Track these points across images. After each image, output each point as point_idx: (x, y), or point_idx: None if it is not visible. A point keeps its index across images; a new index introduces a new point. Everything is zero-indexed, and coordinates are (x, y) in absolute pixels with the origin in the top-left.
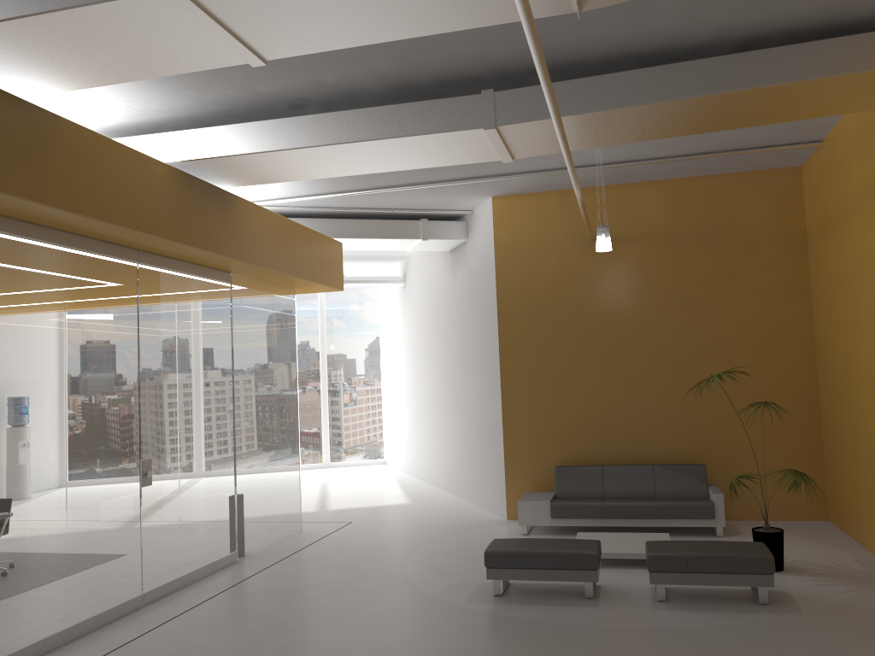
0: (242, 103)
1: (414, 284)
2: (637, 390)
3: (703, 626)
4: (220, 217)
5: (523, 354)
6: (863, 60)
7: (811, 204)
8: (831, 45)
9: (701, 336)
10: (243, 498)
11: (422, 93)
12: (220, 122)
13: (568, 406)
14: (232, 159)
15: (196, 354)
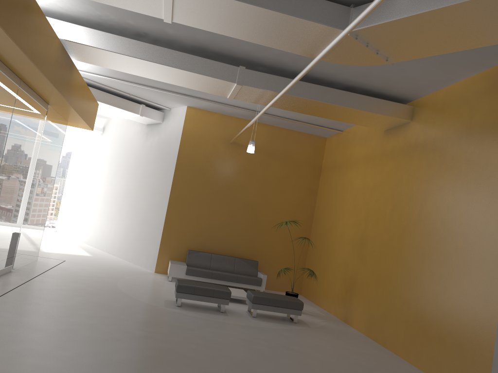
0: (112, 23)
1: (112, 134)
2: (234, 220)
3: (277, 328)
4: (68, 75)
5: (183, 190)
6: (388, 111)
7: (328, 156)
8: (379, 101)
9: (268, 201)
10: (22, 235)
11: (206, 54)
12: (88, 25)
13: (200, 221)
14: (96, 49)
15: (26, 147)
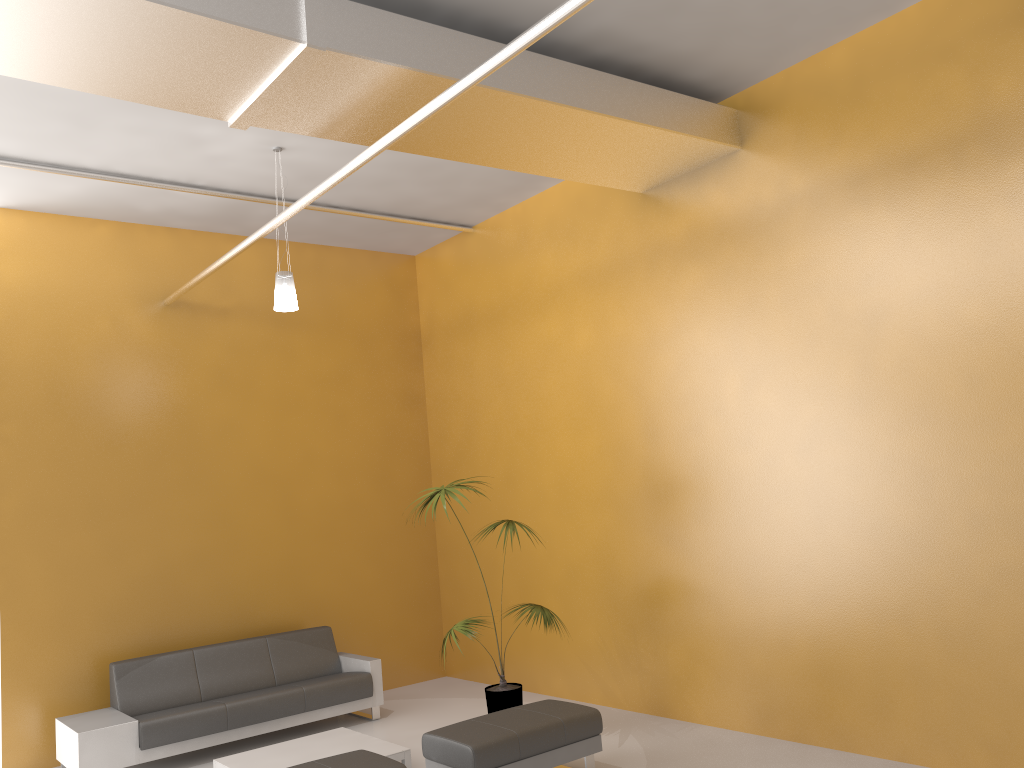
0: None
1: None
2: (230, 530)
3: None
4: None
5: (46, 479)
6: (696, 125)
7: (436, 300)
8: (673, 99)
9: (312, 452)
10: None
11: None
12: None
13: (124, 561)
14: None
15: None
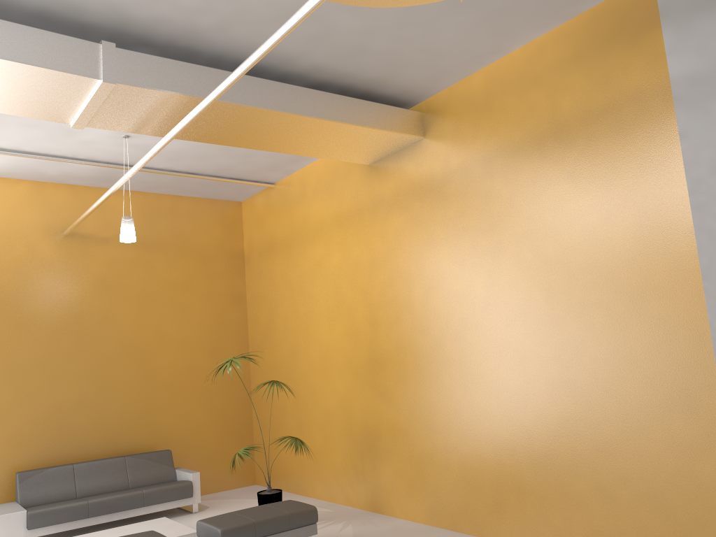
0: None
1: None
2: (104, 385)
3: None
4: None
5: None
6: (389, 123)
7: (253, 231)
8: (373, 107)
9: (164, 333)
10: None
11: (7, 19)
12: None
13: (30, 405)
14: None
15: None
